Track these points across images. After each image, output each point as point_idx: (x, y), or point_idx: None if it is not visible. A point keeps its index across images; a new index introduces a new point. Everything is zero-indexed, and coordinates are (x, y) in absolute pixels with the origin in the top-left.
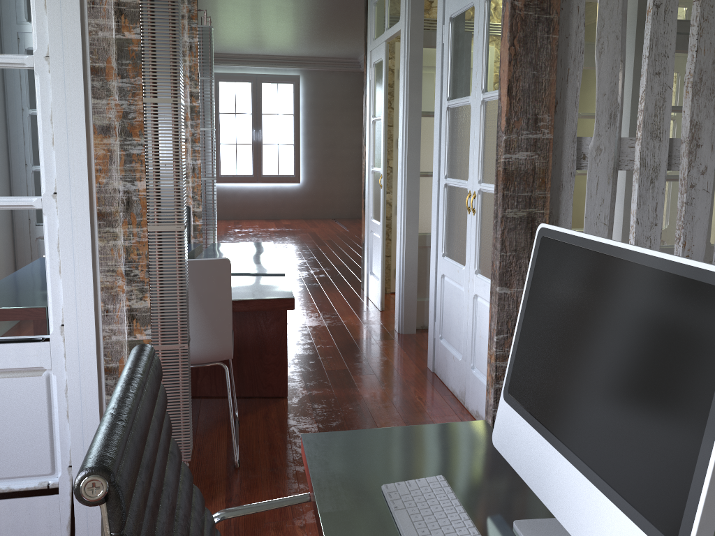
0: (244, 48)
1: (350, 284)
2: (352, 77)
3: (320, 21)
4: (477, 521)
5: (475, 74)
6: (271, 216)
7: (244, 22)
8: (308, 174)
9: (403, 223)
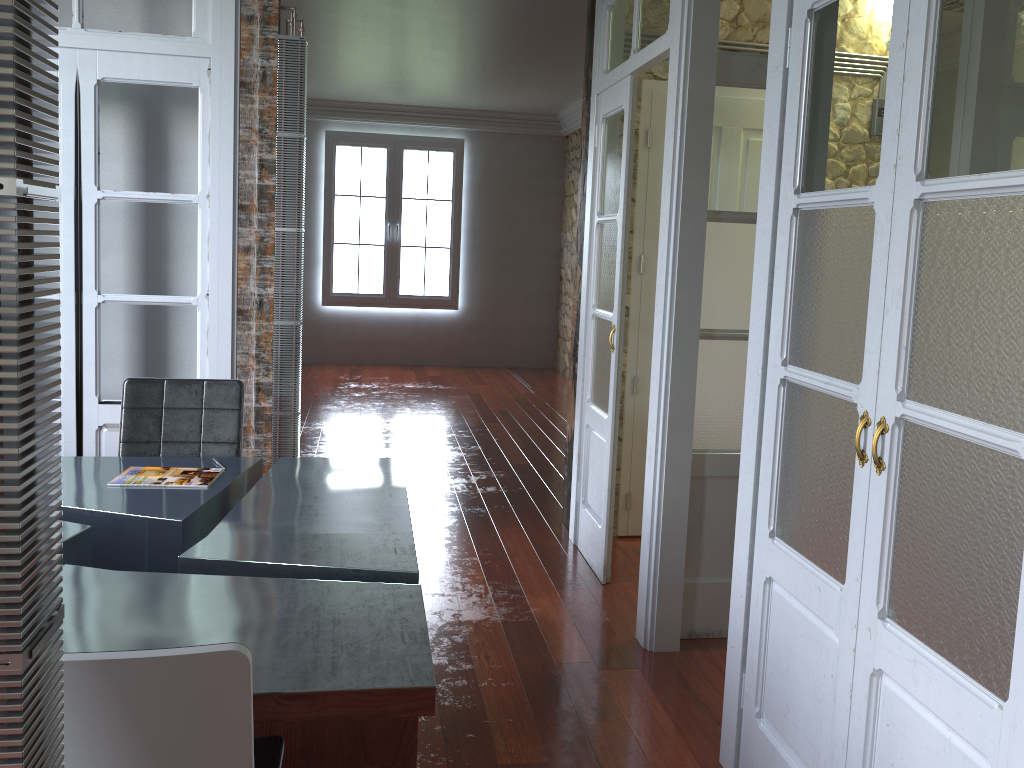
0: (378, 93)
1: (543, 512)
2: (547, 144)
3: (502, 50)
4: None
5: (892, 134)
6: (411, 360)
7: (377, 48)
8: (471, 295)
9: (662, 432)
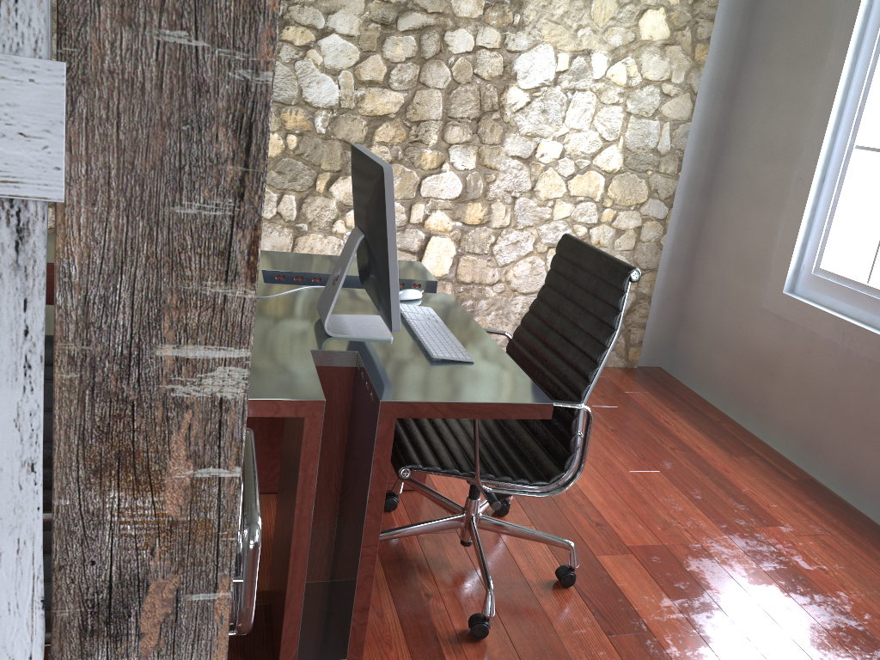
0: None
1: None
2: None
3: None
4: (413, 344)
5: None
6: None
7: None
8: None
9: None
